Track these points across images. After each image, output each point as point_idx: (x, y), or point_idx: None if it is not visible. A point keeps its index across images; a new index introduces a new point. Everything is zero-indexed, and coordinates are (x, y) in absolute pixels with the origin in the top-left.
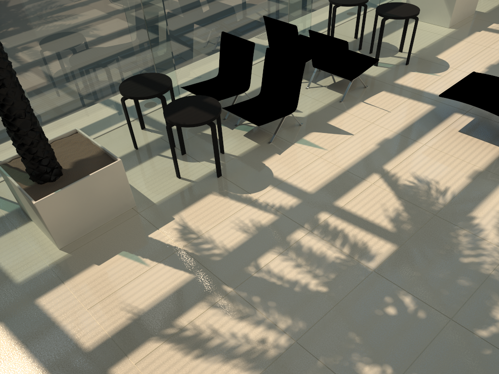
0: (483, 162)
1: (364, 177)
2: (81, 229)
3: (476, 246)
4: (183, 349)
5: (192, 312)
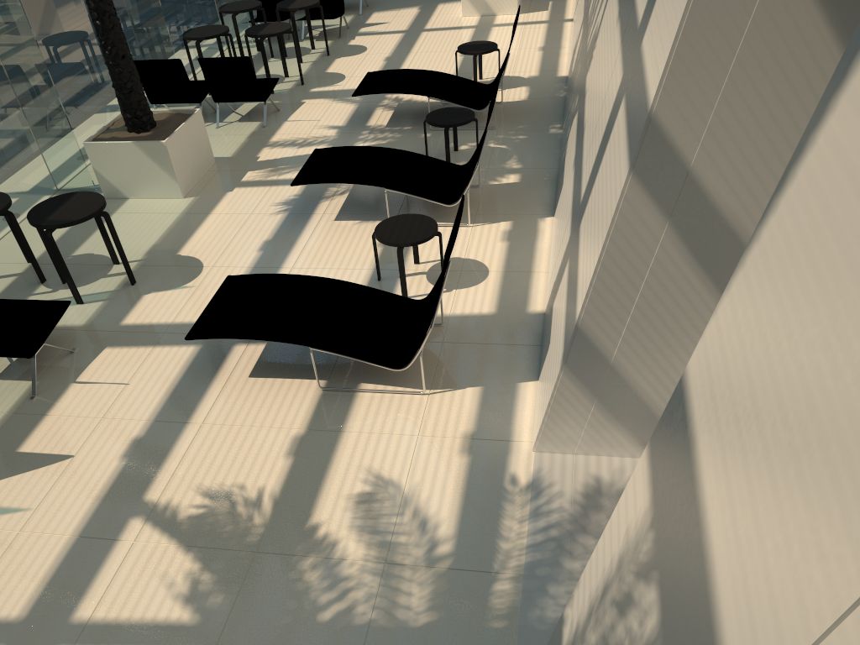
0: (301, 418)
1: (116, 534)
2: None
3: (336, 577)
4: None
5: None
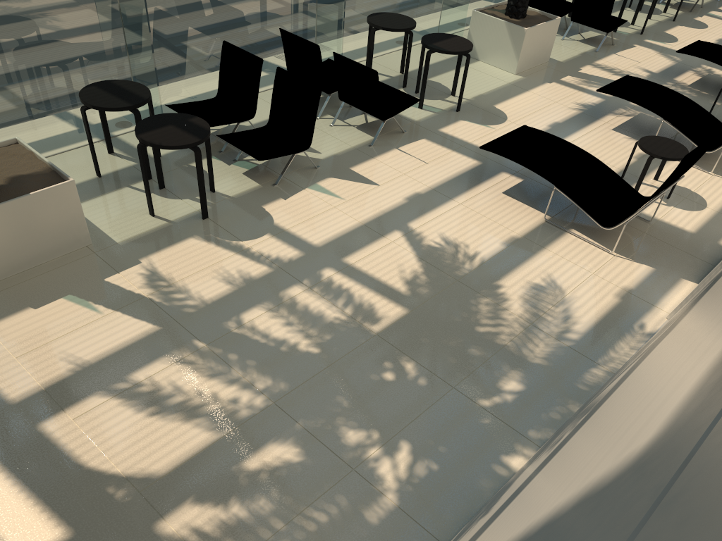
0: (522, 229)
1: (384, 234)
2: (14, 264)
3: (497, 315)
4: (136, 406)
5: (151, 367)
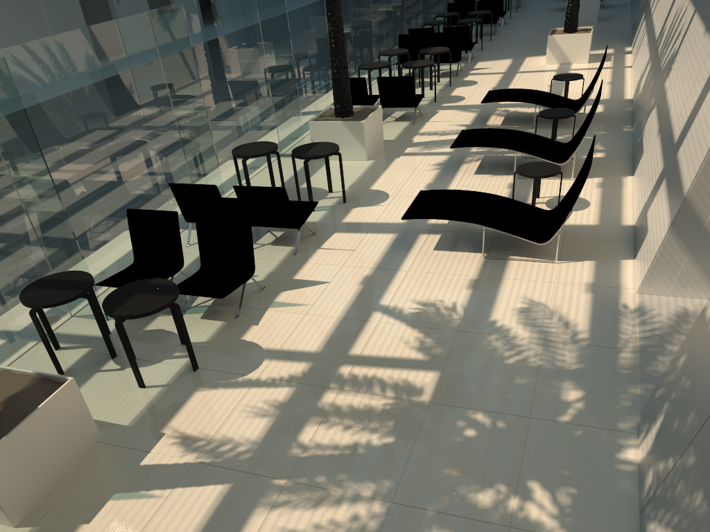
0: (473, 271)
1: (366, 318)
2: (39, 488)
3: (512, 345)
4: None
5: (251, 524)
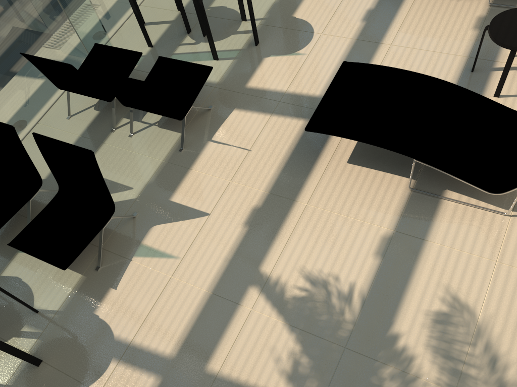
0: (390, 217)
1: (238, 299)
2: None
3: None
4: None
5: None
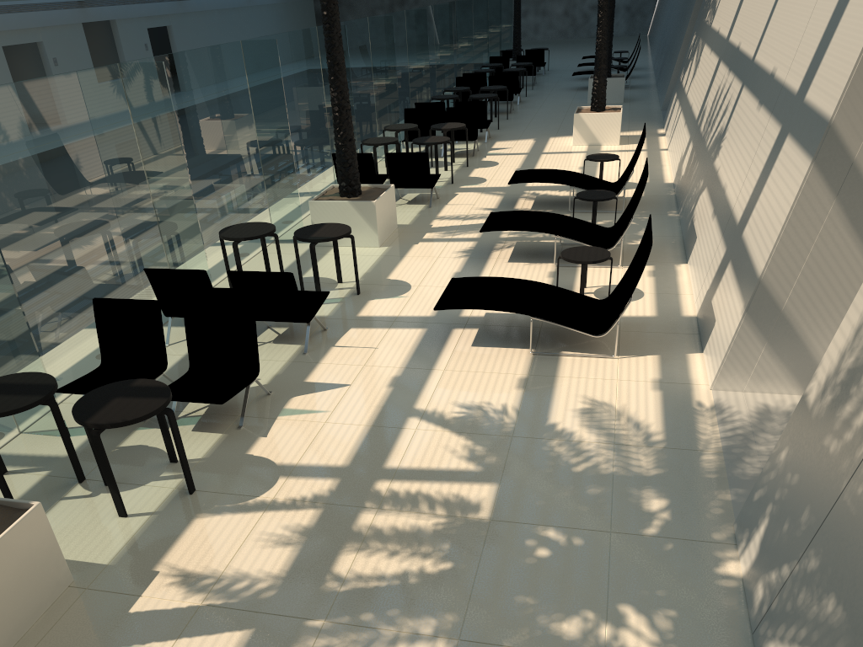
0: (521, 368)
1: (401, 425)
2: None
3: (579, 450)
4: None
5: None
